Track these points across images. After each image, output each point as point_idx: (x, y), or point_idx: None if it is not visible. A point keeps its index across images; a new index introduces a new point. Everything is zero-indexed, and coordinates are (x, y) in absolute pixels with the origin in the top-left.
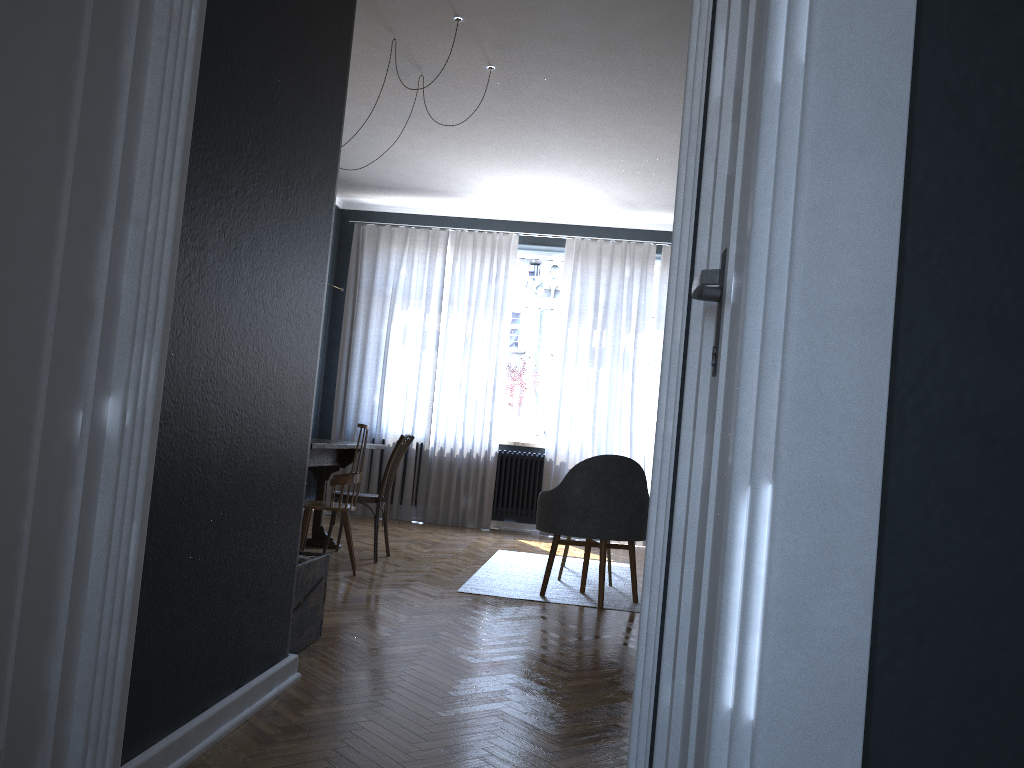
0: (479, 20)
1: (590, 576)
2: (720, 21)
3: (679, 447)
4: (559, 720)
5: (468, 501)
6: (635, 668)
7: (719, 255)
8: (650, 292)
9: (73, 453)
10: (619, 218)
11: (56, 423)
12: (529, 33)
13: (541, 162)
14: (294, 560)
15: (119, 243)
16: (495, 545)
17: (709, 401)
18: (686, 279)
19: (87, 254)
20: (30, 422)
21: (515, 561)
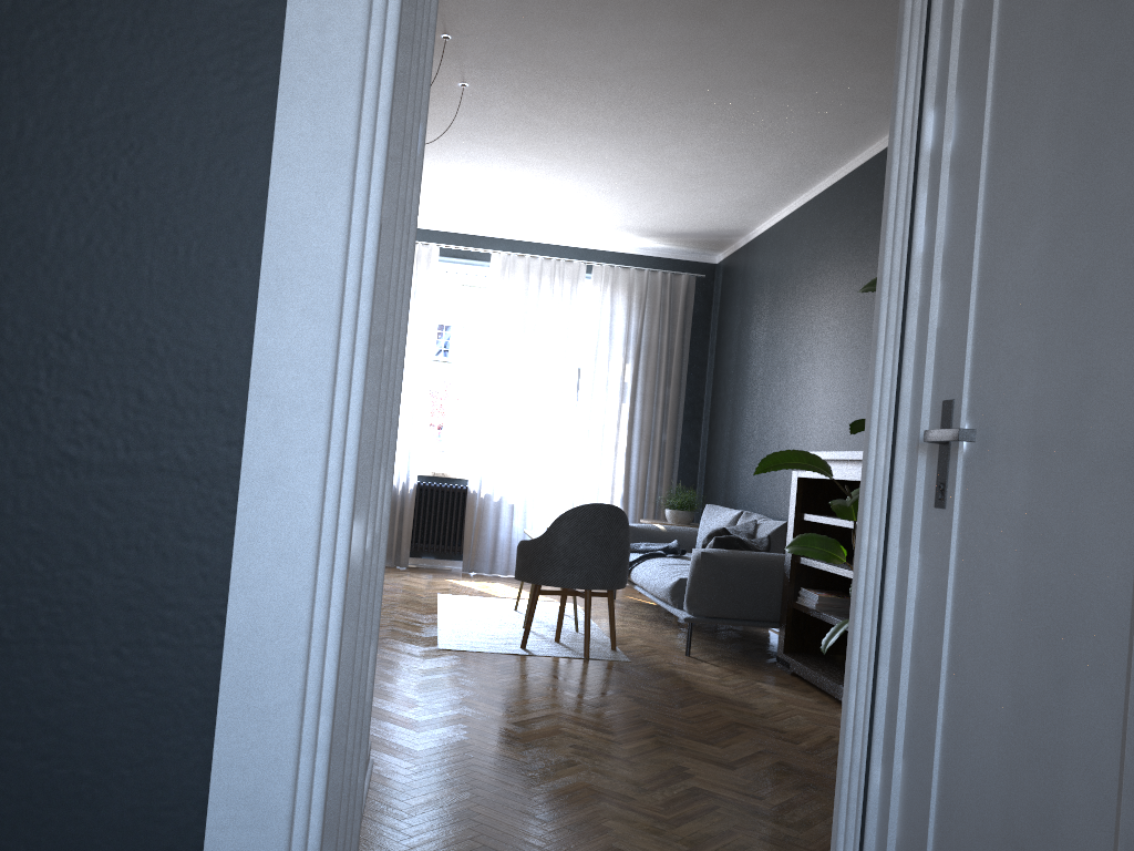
0: (469, 40)
1: (550, 621)
2: (922, 184)
3: (886, 562)
4: (644, 787)
5: None
6: (841, 754)
7: (930, 398)
8: (580, 314)
9: None
10: (547, 234)
11: None
12: (518, 58)
13: (483, 176)
14: None
15: None
16: (429, 588)
17: (925, 526)
18: (891, 413)
19: None
20: None
21: (465, 607)
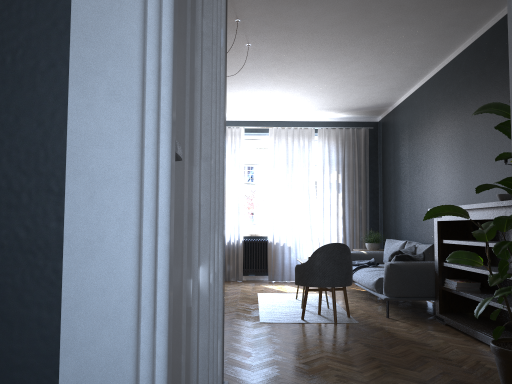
0: (249, 21)
1: (314, 303)
2: None
3: None
4: None
5: (230, 267)
6: None
7: None
8: (313, 152)
9: (191, 305)
10: (294, 116)
11: (188, 290)
12: (274, 26)
13: (262, 91)
14: (223, 328)
15: (200, 173)
16: (253, 290)
17: None
18: None
19: (191, 183)
20: (181, 294)
21: (271, 299)
